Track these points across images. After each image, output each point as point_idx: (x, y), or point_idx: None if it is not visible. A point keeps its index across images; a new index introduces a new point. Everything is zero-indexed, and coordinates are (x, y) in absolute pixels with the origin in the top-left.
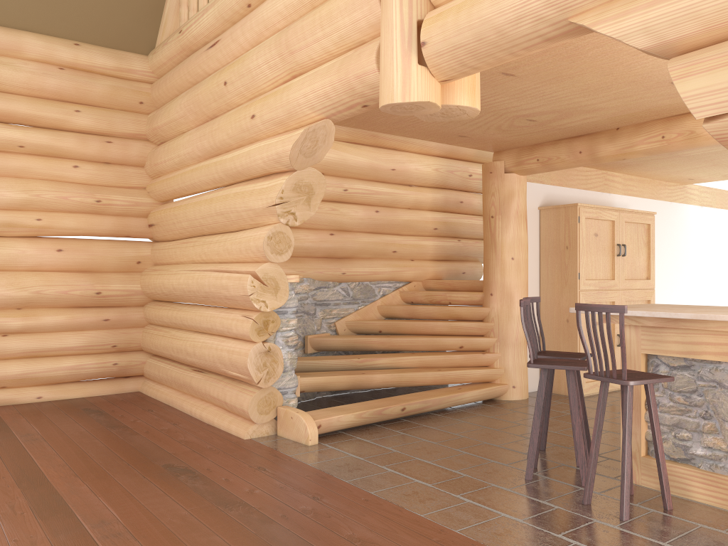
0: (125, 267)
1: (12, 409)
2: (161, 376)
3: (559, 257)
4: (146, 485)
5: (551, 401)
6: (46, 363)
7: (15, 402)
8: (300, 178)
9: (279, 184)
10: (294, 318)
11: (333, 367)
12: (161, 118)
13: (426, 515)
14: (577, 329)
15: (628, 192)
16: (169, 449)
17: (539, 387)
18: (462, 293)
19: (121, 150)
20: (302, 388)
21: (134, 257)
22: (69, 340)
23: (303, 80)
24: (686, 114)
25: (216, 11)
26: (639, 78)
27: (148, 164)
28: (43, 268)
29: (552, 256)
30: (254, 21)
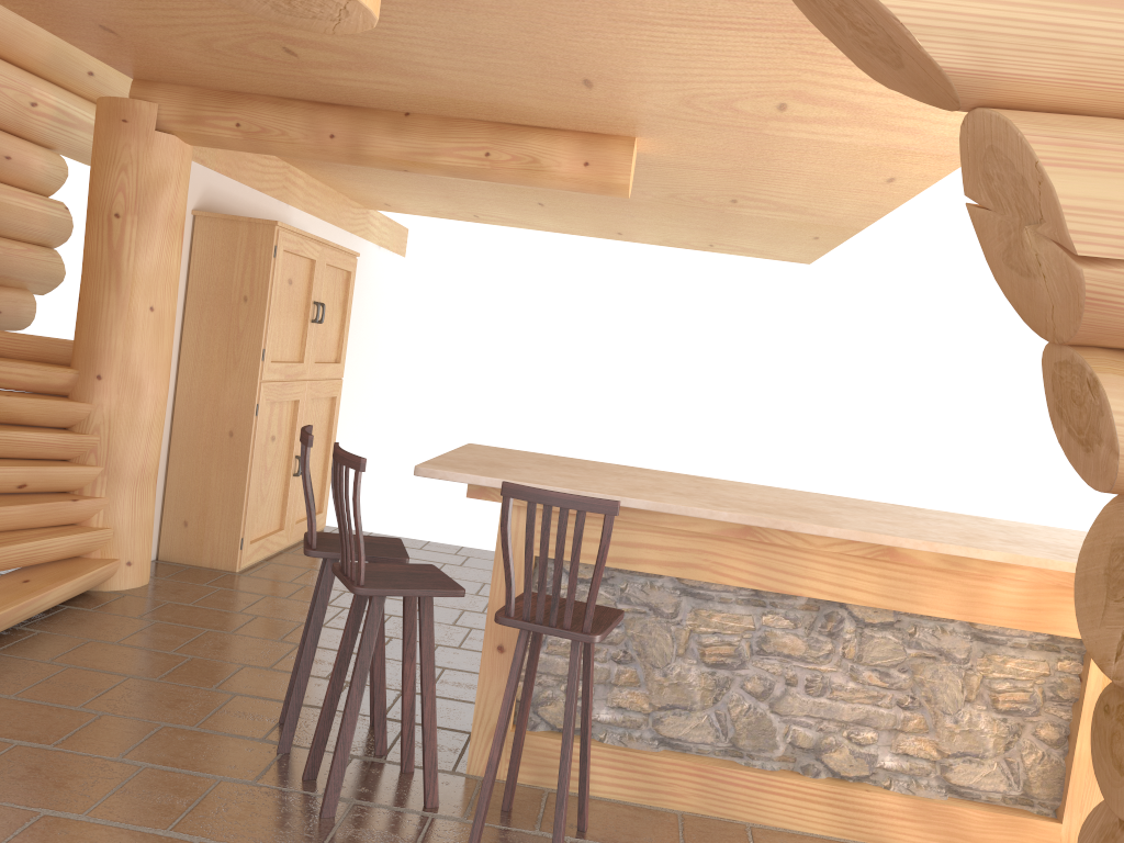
0: None
1: None
2: None
3: (227, 315)
4: None
5: (199, 586)
6: None
7: None
8: None
9: None
10: None
11: None
12: None
13: None
14: (250, 451)
15: (310, 207)
16: None
17: (368, 630)
18: (25, 368)
19: None
20: None
21: None
22: None
23: None
24: (529, 128)
25: None
26: (559, 56)
27: None
28: None
29: (213, 310)
30: None
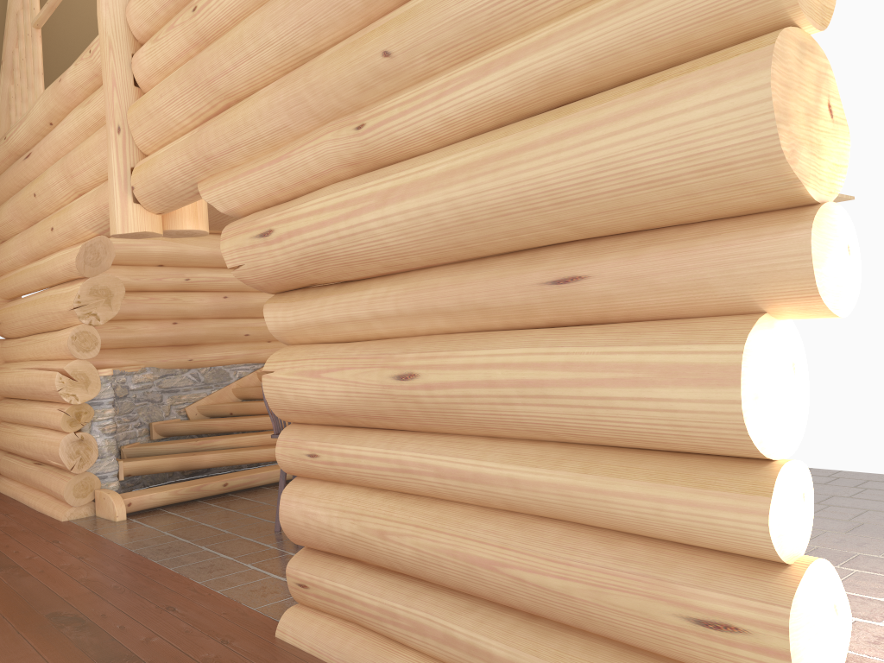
0: None
1: None
2: (11, 472)
3: None
4: None
5: None
6: None
7: None
8: (95, 284)
9: (76, 290)
10: (111, 408)
11: (170, 451)
12: None
13: (160, 561)
14: None
15: None
16: None
17: None
18: None
19: None
20: (127, 472)
21: None
22: None
23: (78, 203)
24: None
25: (27, 125)
26: None
27: None
28: None
29: None
30: (50, 142)
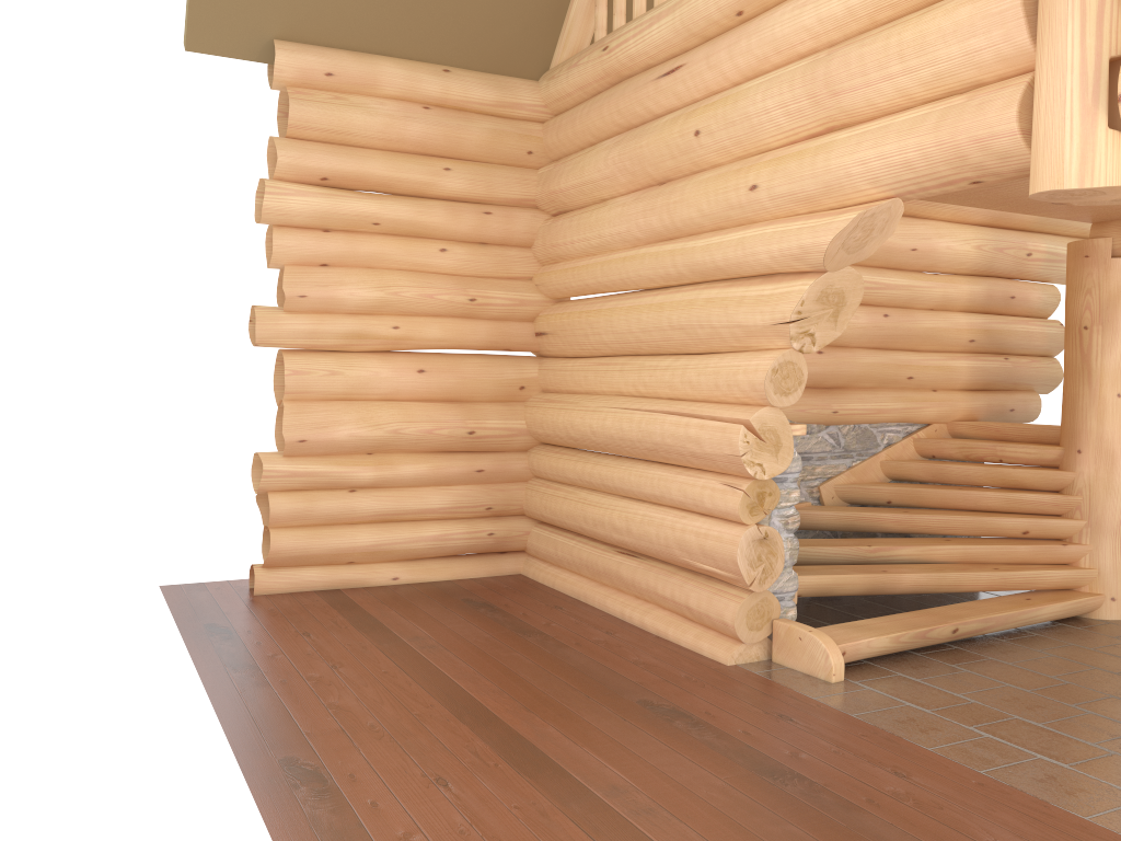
0: (504, 395)
1: (367, 595)
2: (561, 556)
3: None
4: (635, 734)
5: None
6: (403, 531)
7: (365, 583)
8: (829, 283)
9: (797, 292)
10: (796, 488)
11: (830, 558)
12: (567, 177)
13: (1091, 817)
14: None
15: None
16: (629, 675)
17: None
18: (1024, 447)
19: (503, 224)
20: (799, 591)
21: (515, 379)
22: (432, 499)
23: (860, 138)
24: None
25: (677, 20)
26: None
27: (540, 244)
28: (399, 396)
29: None
30: (755, 40)
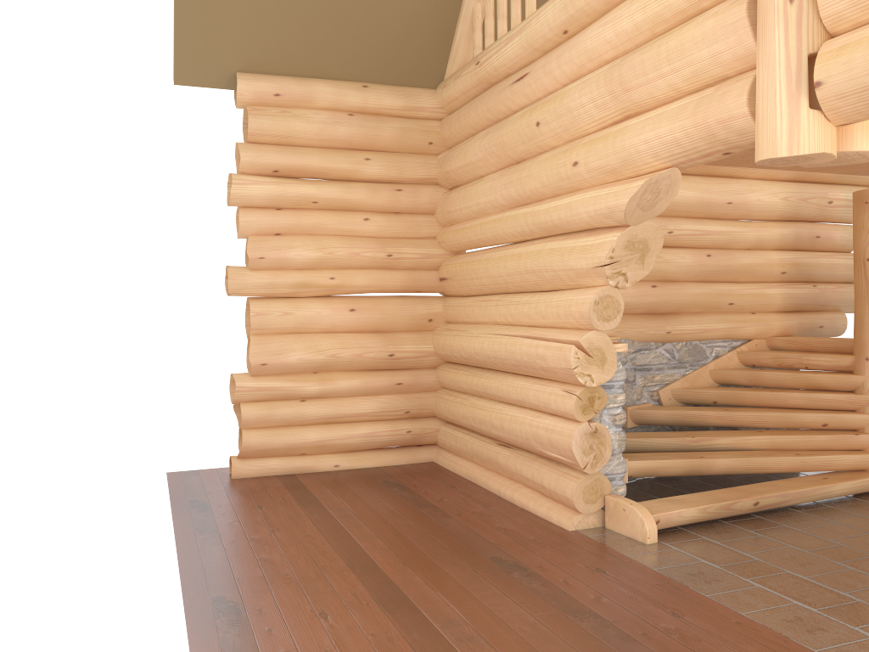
0: (416, 326)
1: (313, 478)
2: (459, 447)
3: None
4: (480, 582)
5: None
6: (342, 430)
7: (314, 469)
8: (633, 234)
9: (609, 242)
10: (622, 393)
11: (661, 447)
12: (455, 161)
13: (820, 650)
14: None
15: None
16: (489, 538)
17: None
18: (824, 357)
19: (411, 198)
20: (630, 473)
21: (425, 314)
22: (363, 406)
23: (644, 123)
24: None
25: (523, 39)
26: None
27: (440, 211)
28: (336, 329)
29: None
30: (574, 52)
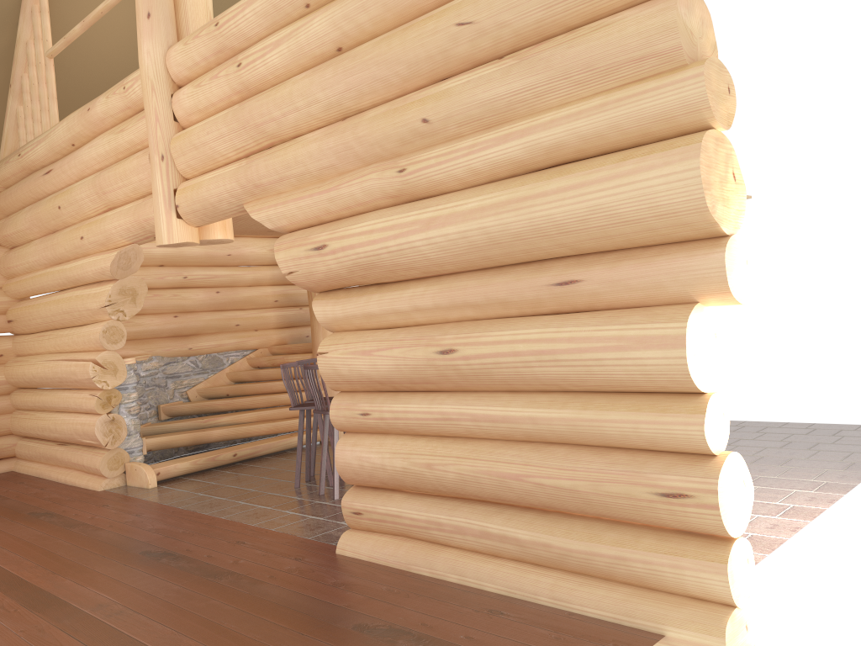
0: None
1: None
2: (31, 454)
3: None
4: (13, 525)
5: None
6: None
7: None
8: (123, 284)
9: (107, 290)
10: (135, 392)
11: (180, 429)
12: (10, 228)
13: (209, 513)
14: None
15: None
16: (35, 504)
17: (299, 423)
18: (296, 356)
19: None
20: (149, 447)
21: None
22: None
23: (113, 216)
24: None
25: (47, 145)
26: None
27: (2, 267)
28: None
29: None
30: (76, 161)
